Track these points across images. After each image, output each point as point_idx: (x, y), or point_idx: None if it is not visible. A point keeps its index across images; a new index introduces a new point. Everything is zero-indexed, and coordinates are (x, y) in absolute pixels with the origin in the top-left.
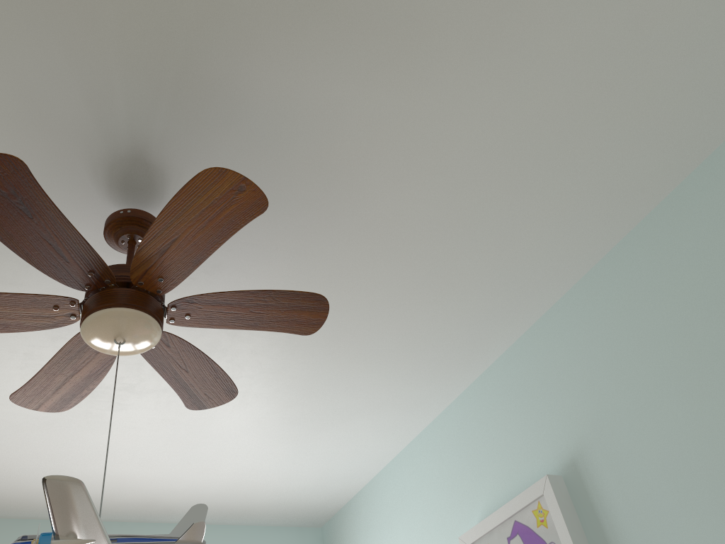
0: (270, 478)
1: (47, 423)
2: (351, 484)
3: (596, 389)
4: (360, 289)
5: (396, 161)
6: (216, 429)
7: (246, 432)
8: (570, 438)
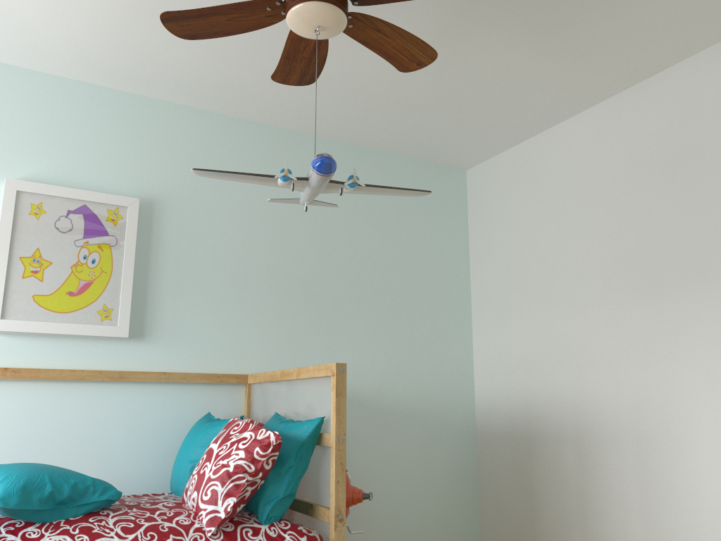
0: None
1: None
2: None
3: (197, 178)
4: None
5: (346, 40)
6: None
7: None
8: (159, 188)
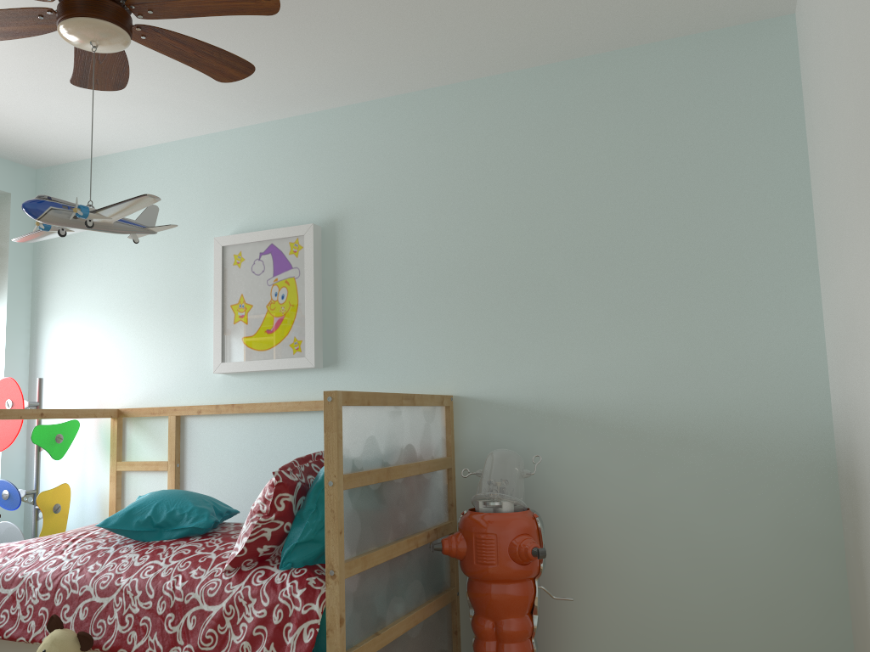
0: (23, 118)
1: None
2: (99, 149)
3: (375, 181)
4: (242, 30)
5: None
6: (7, 64)
7: (37, 77)
8: (339, 205)
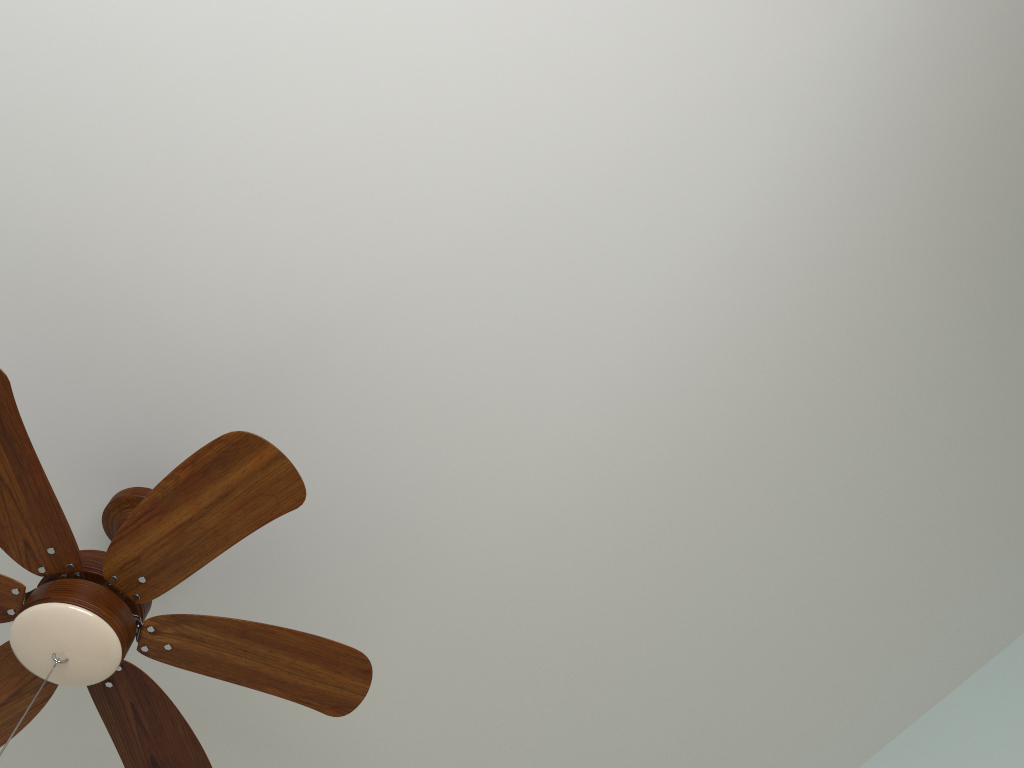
0: None
1: (489, 8)
2: None
3: None
4: None
5: None
6: None
7: None
8: None
